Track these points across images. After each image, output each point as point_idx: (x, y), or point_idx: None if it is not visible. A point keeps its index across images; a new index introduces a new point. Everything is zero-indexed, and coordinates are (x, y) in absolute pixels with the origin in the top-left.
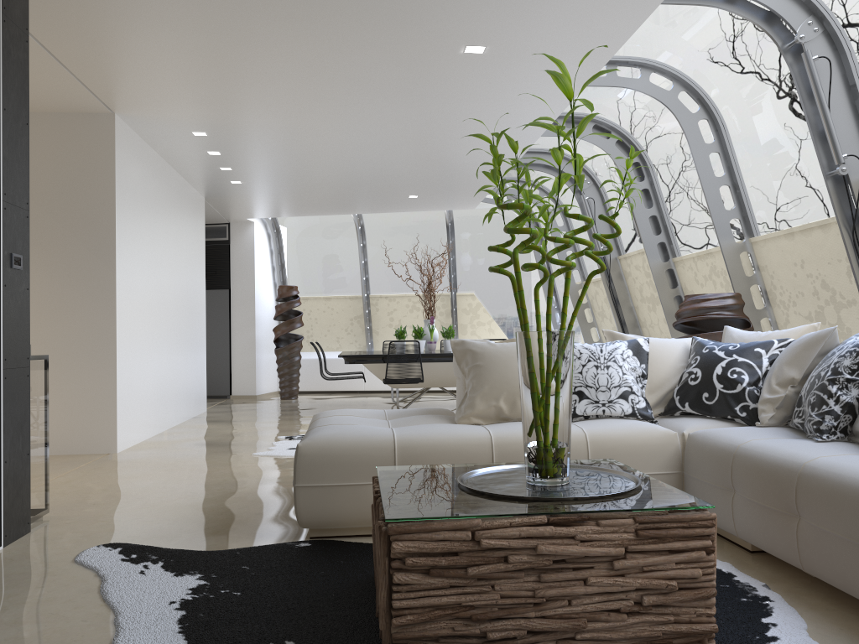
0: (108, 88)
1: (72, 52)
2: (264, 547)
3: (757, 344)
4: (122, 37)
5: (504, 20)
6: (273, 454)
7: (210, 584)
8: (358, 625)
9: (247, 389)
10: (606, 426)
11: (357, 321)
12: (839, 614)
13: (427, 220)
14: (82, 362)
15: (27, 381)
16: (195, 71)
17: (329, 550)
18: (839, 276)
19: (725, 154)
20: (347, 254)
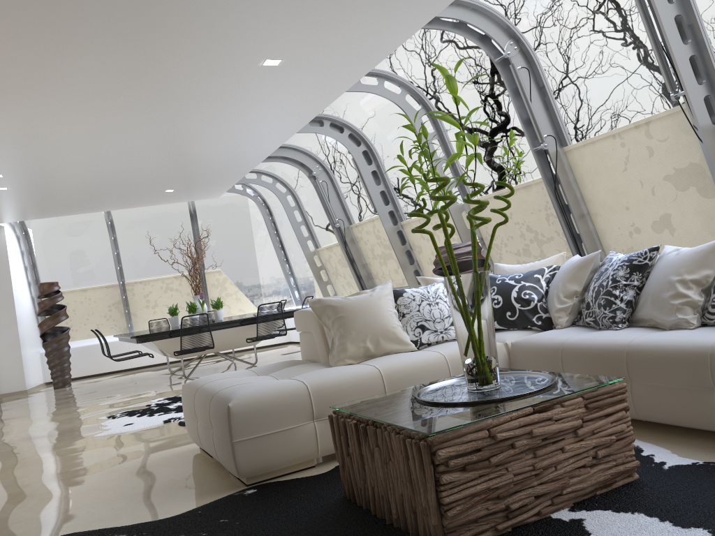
0: None
1: None
2: (218, 502)
3: (534, 271)
4: None
5: (304, 38)
6: (116, 433)
7: None
8: (382, 533)
9: (16, 385)
10: (453, 347)
11: (115, 307)
12: (676, 439)
13: (172, 211)
14: None
15: None
16: (5, 83)
17: (279, 490)
18: (540, 221)
19: (442, 140)
20: (99, 248)
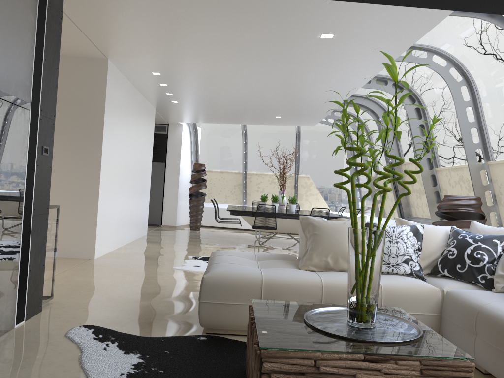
0: (105, 45)
1: (86, 23)
2: (178, 338)
3: (495, 236)
4: (116, 16)
5: (348, 20)
6: (185, 269)
7: (145, 362)
8: None
9: (171, 222)
10: (394, 280)
11: (238, 187)
12: None
13: (284, 131)
14: (78, 204)
15: (46, 222)
16: (157, 38)
17: (217, 344)
18: None
19: (476, 108)
20: (235, 147)
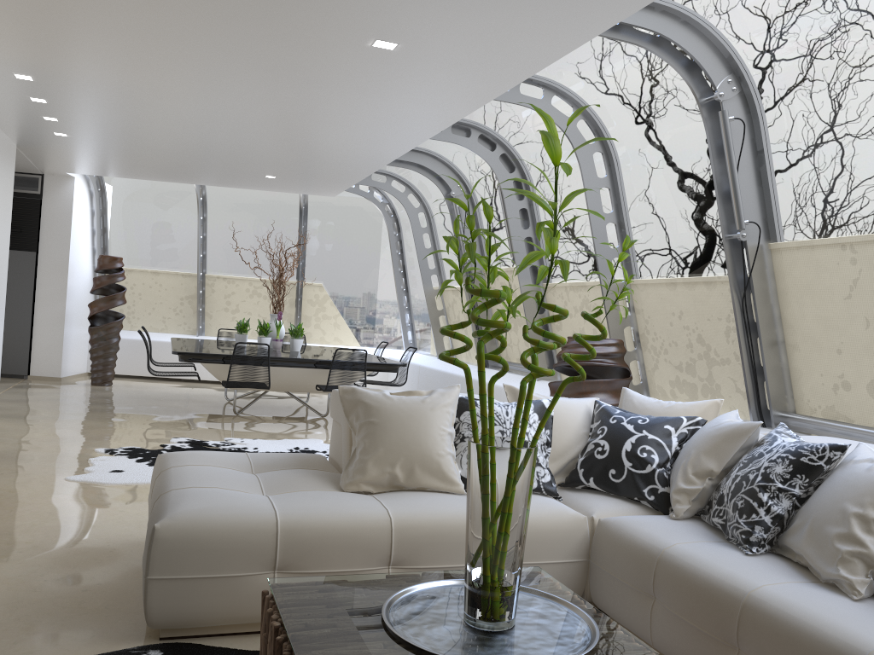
0: None
1: None
2: None
3: (667, 420)
4: None
5: (428, 21)
6: (92, 481)
7: None
8: None
9: (49, 370)
10: None
11: (189, 301)
12: None
13: (279, 200)
14: None
15: None
16: (31, 7)
17: None
18: (717, 334)
19: (615, 191)
20: (184, 226)
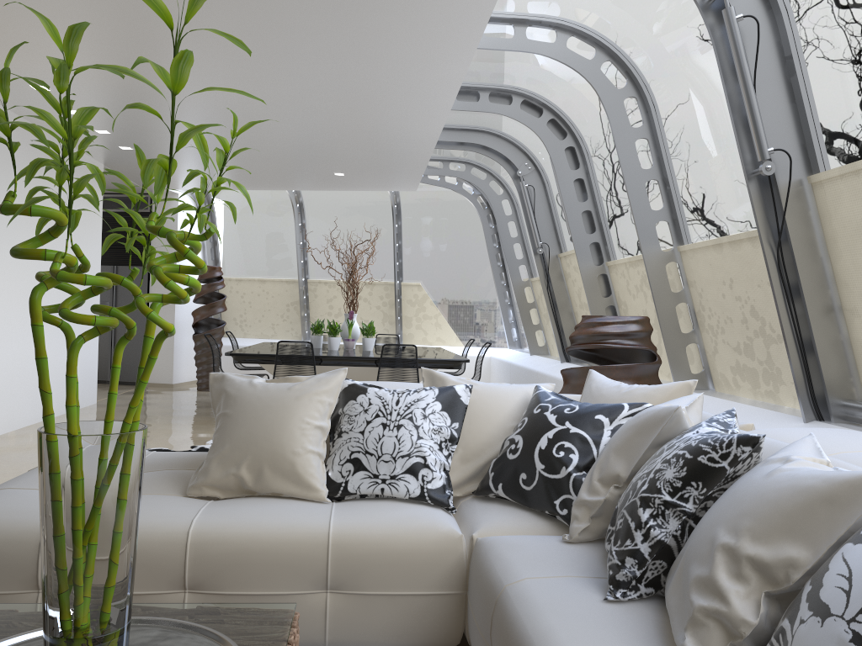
0: None
1: None
2: None
3: (602, 408)
4: None
5: None
6: None
7: None
8: None
9: (163, 377)
10: (369, 518)
11: (294, 307)
12: None
13: (371, 201)
14: None
15: None
16: None
17: None
18: (769, 303)
19: (655, 142)
20: (285, 234)
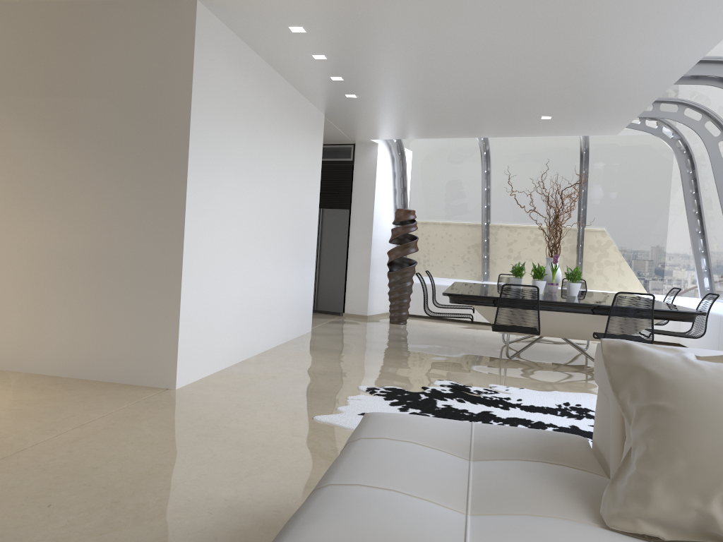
0: None
1: None
2: None
3: None
4: None
5: None
6: (336, 423)
7: None
8: None
9: (358, 309)
10: None
11: (475, 250)
12: None
13: (559, 148)
14: (147, 284)
15: None
16: None
17: None
18: None
19: None
20: (470, 180)
